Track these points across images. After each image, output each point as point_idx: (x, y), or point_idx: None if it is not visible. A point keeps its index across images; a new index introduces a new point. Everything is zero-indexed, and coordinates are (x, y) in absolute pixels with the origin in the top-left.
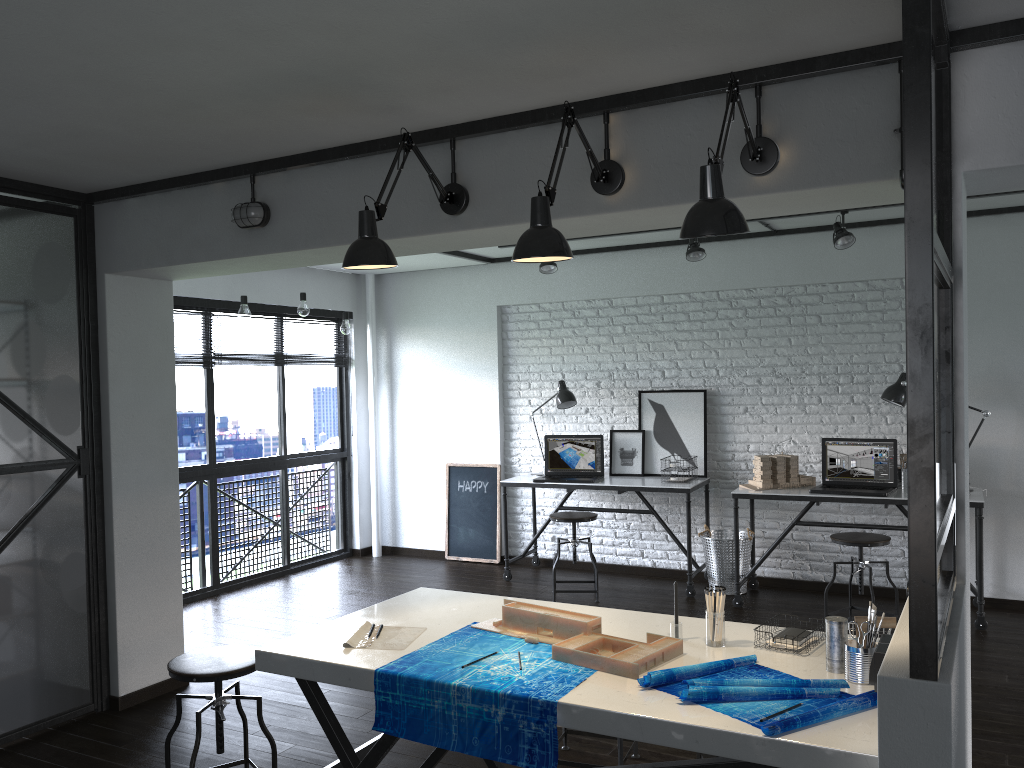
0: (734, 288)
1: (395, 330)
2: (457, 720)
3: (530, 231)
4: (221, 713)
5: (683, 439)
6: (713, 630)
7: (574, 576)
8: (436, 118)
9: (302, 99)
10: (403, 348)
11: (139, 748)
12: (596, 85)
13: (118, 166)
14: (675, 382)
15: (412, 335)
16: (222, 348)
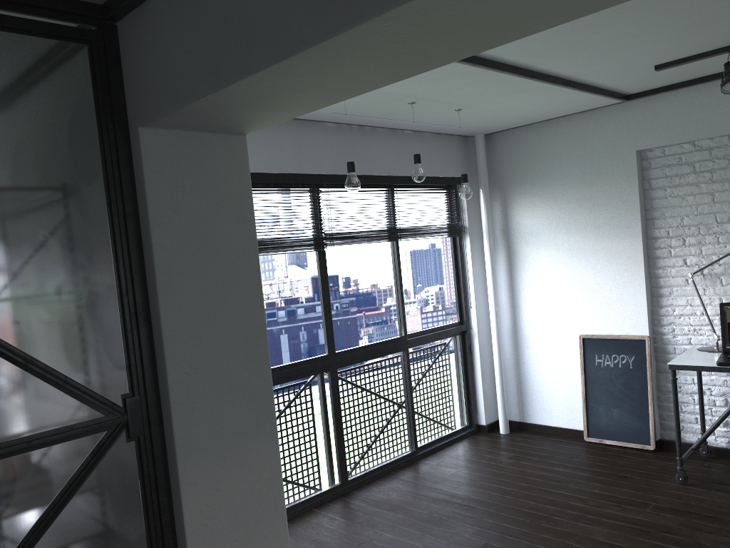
0: None
1: (510, 192)
2: None
3: None
4: None
5: None
6: None
7: None
8: None
9: None
10: (520, 211)
11: None
12: None
13: None
14: None
15: (530, 196)
16: (333, 227)
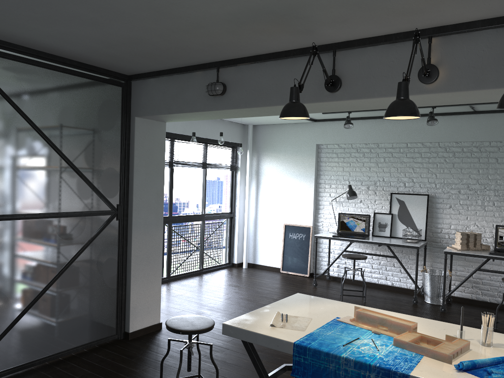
0: (449, 141)
1: (261, 154)
2: (343, 377)
3: (397, 101)
4: (191, 351)
5: (414, 220)
6: (486, 337)
7: (349, 287)
8: (328, 38)
9: (261, 24)
10: (265, 163)
11: (141, 361)
12: (430, 20)
13: (149, 60)
14: (411, 189)
15: (270, 157)
16: (178, 158)
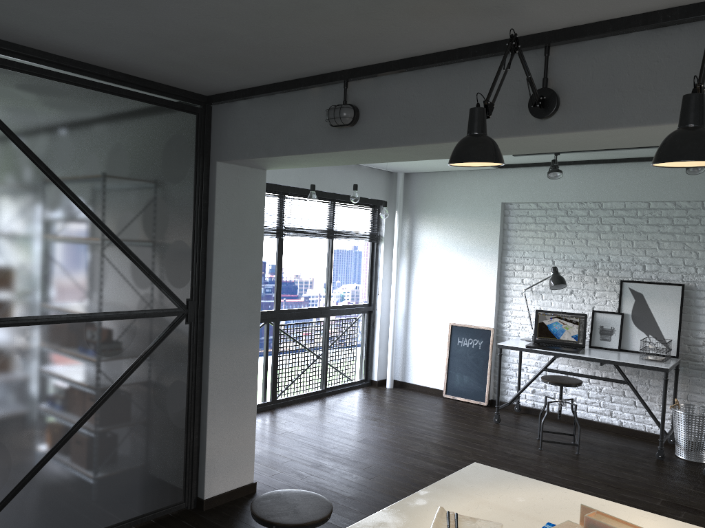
0: None
1: (416, 216)
2: None
3: (683, 132)
4: None
5: (658, 324)
6: None
7: (551, 425)
8: (538, 22)
9: None
10: (422, 231)
11: None
12: None
13: (236, 70)
14: (654, 275)
15: (430, 221)
16: (290, 223)
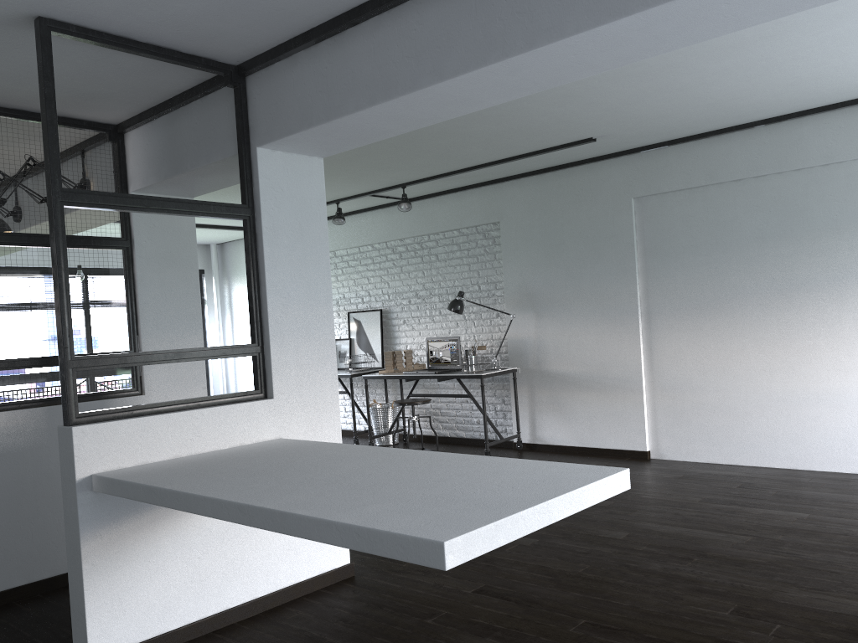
0: (391, 239)
1: (231, 280)
2: None
3: None
4: None
5: (371, 343)
6: None
7: None
8: None
9: None
10: (236, 291)
11: None
12: None
13: None
14: (368, 305)
15: (239, 282)
16: None
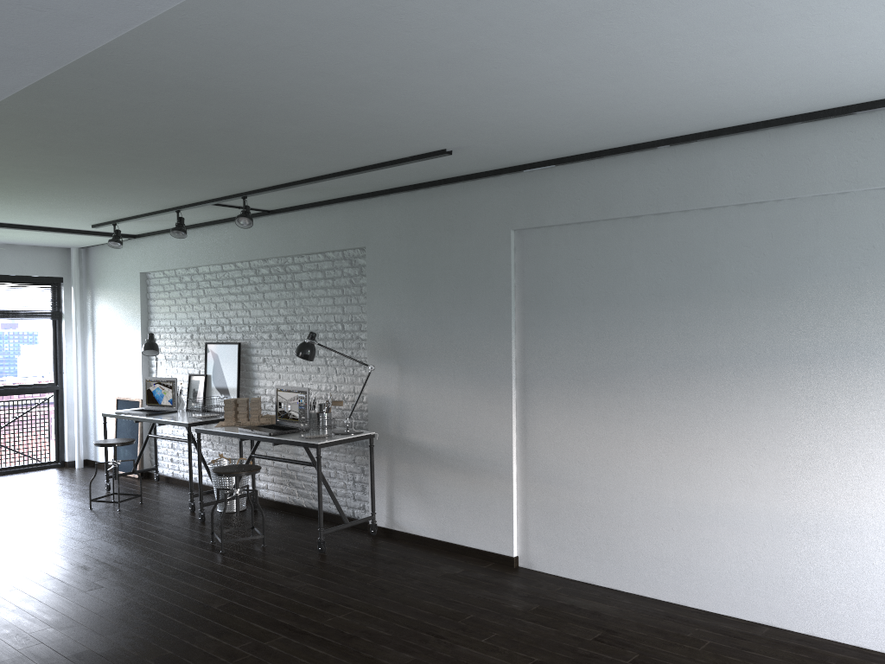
0: (252, 259)
1: (94, 291)
2: None
3: None
4: None
5: (227, 383)
6: None
7: (161, 491)
8: None
9: None
10: (98, 305)
11: None
12: None
13: None
14: (228, 336)
15: (102, 295)
16: None
